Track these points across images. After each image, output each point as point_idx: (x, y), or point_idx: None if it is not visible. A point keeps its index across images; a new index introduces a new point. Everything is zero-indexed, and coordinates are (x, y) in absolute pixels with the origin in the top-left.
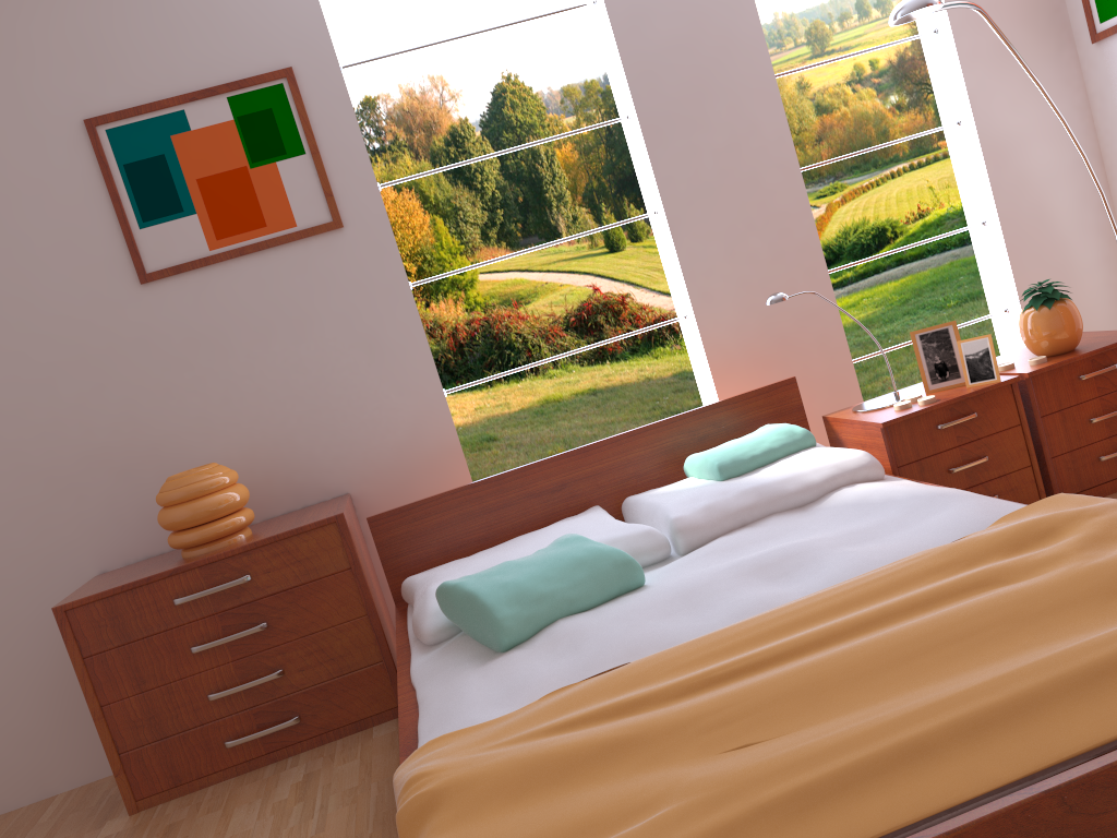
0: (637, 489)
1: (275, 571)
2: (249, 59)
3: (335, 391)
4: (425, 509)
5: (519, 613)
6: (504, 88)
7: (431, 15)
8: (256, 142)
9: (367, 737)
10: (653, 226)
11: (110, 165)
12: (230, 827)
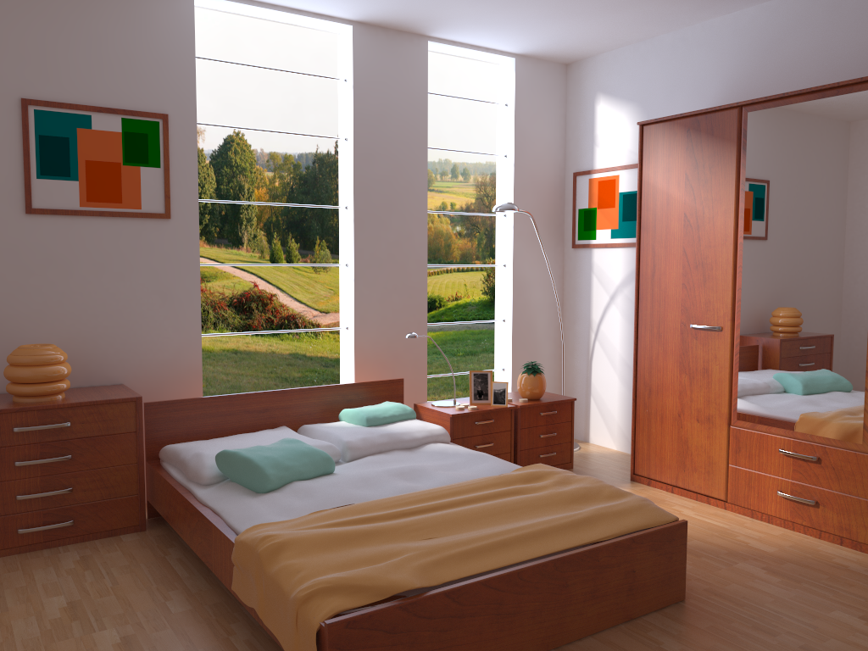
0: (307, 421)
1: (87, 423)
2: (142, 100)
3: (134, 317)
4: (183, 405)
5: (277, 473)
6: (233, 139)
7: (199, 76)
8: (132, 150)
9: (118, 540)
10: (341, 271)
11: (30, 132)
12: (37, 580)
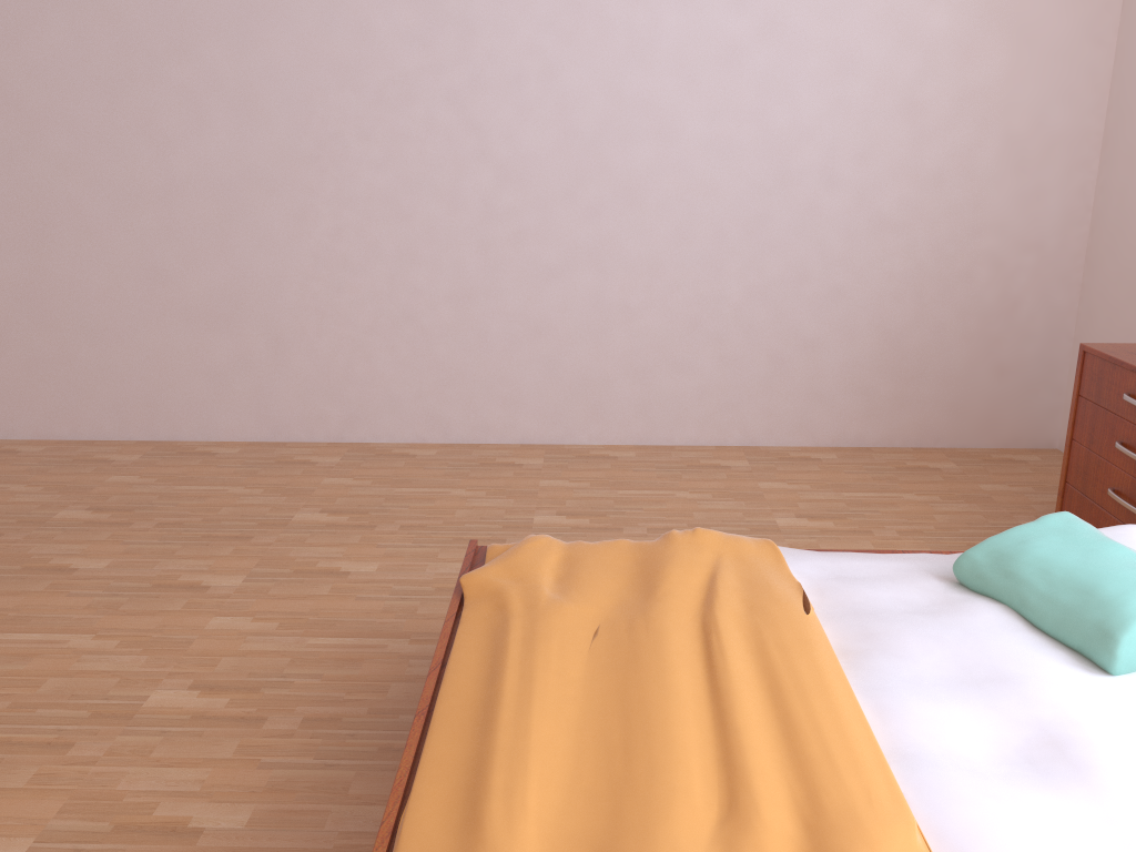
0: None
1: None
2: None
3: None
4: None
5: (981, 566)
6: None
7: None
8: None
9: None
10: None
11: None
12: None
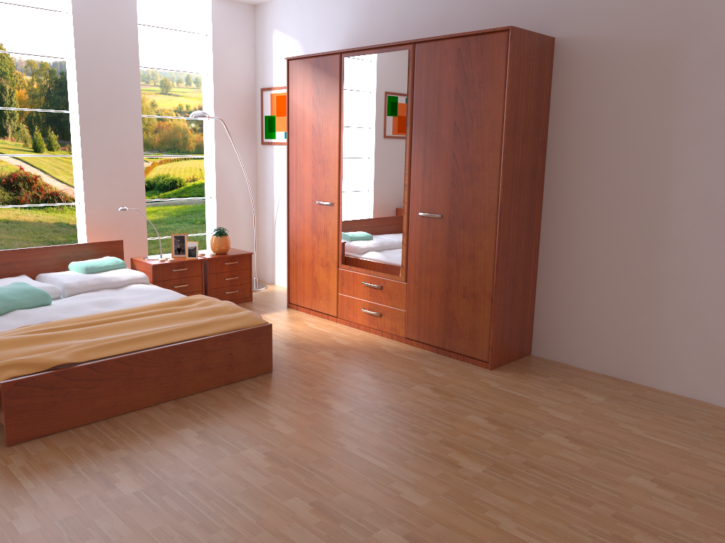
0: (44, 271)
1: None
2: None
3: None
4: None
5: (2, 304)
6: None
7: None
8: None
9: None
10: (74, 160)
11: None
12: None
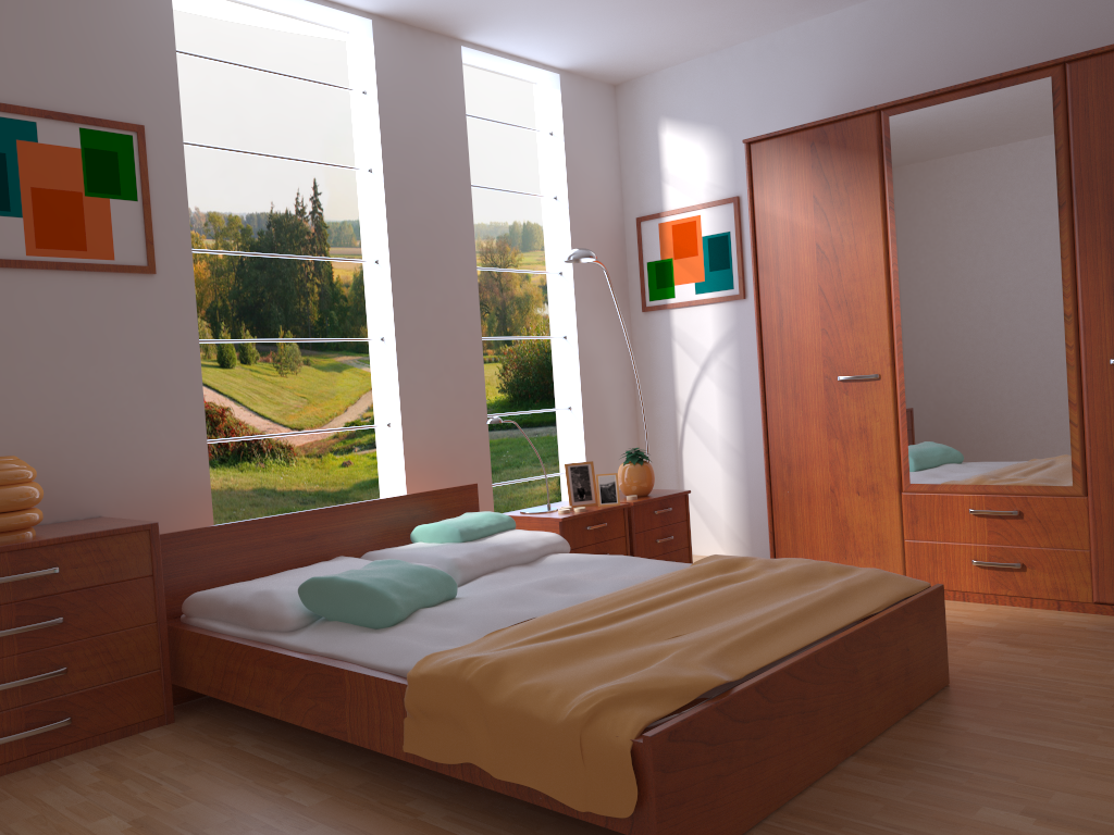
0: (365, 549)
1: (83, 567)
2: (107, 104)
3: (112, 417)
4: (203, 536)
5: (401, 598)
6: None
7: None
8: (97, 175)
9: (141, 739)
10: (373, 349)
11: None
12: (53, 804)
